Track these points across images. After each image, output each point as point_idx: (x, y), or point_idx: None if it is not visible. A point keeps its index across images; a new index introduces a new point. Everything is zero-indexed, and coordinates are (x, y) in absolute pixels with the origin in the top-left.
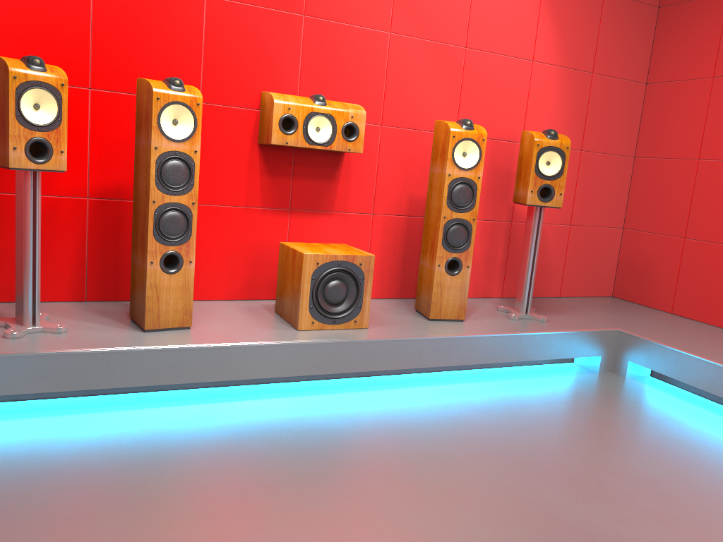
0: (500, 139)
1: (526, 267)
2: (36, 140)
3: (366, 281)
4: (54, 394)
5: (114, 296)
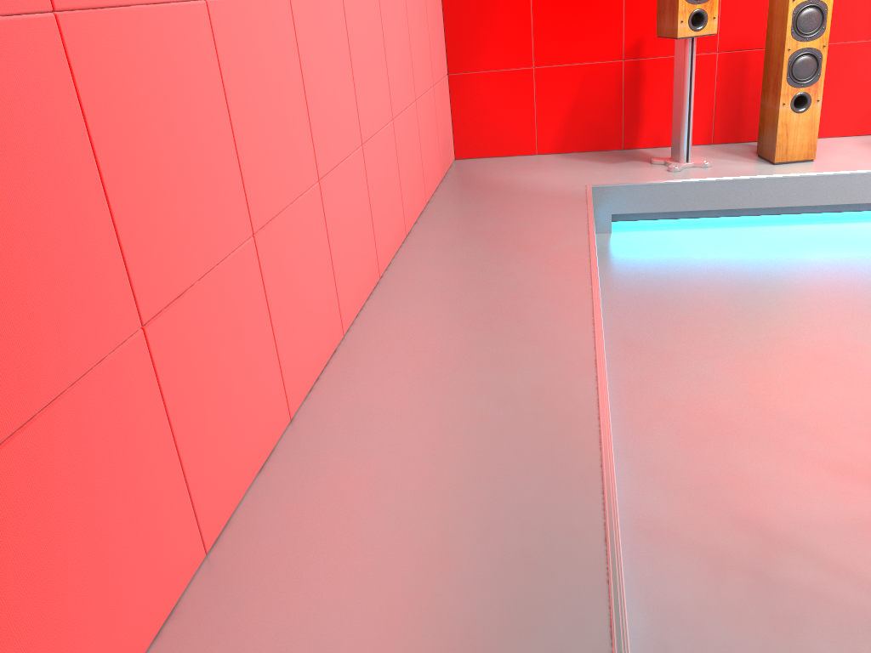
0: None
1: None
2: (696, 12)
3: None
4: (701, 215)
5: (736, 139)
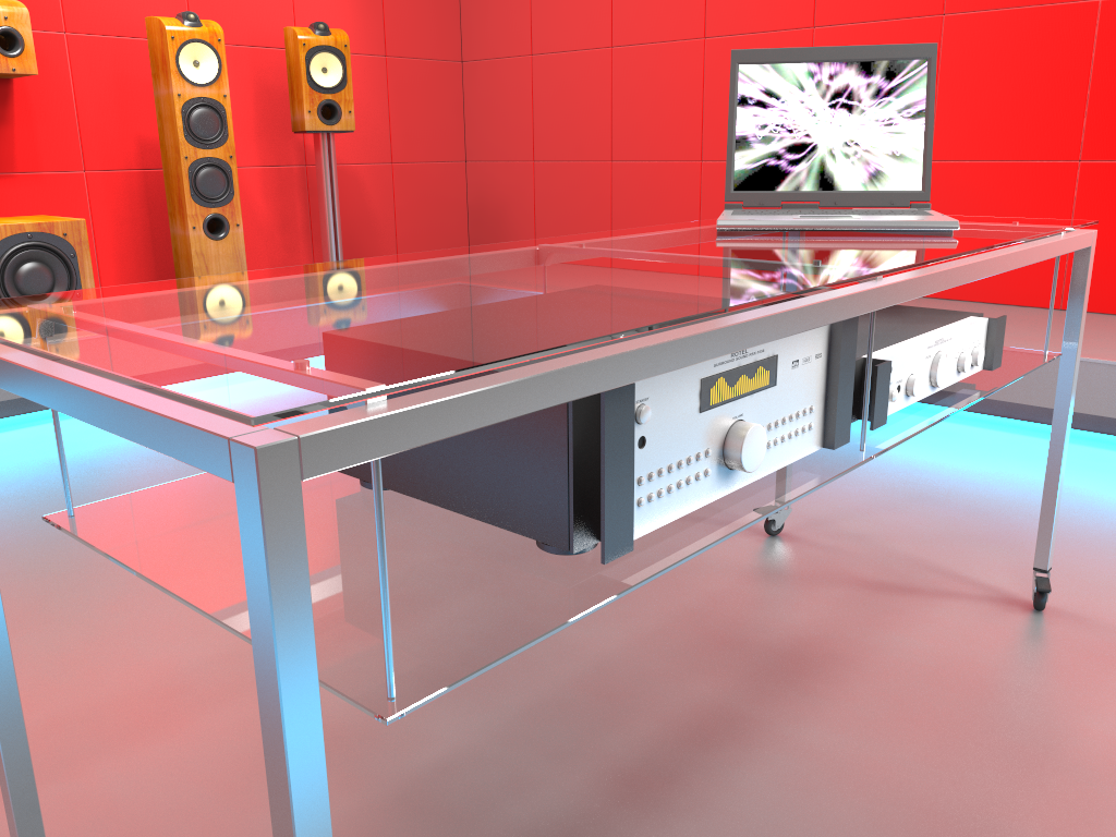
0: (262, 45)
1: (326, 219)
2: None
3: (81, 258)
4: None
5: None
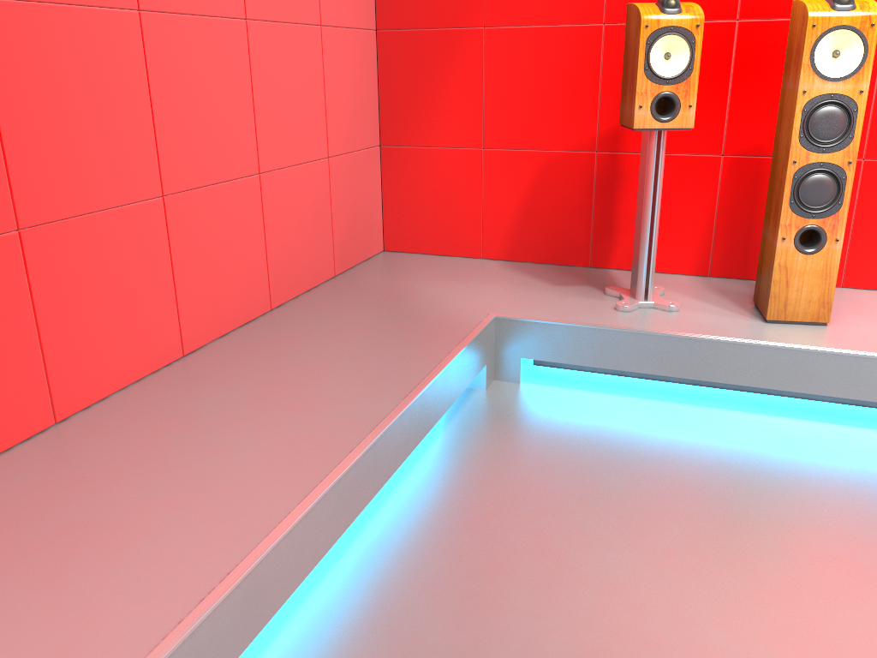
0: None
1: None
2: (662, 96)
3: None
4: (657, 376)
5: (742, 274)
